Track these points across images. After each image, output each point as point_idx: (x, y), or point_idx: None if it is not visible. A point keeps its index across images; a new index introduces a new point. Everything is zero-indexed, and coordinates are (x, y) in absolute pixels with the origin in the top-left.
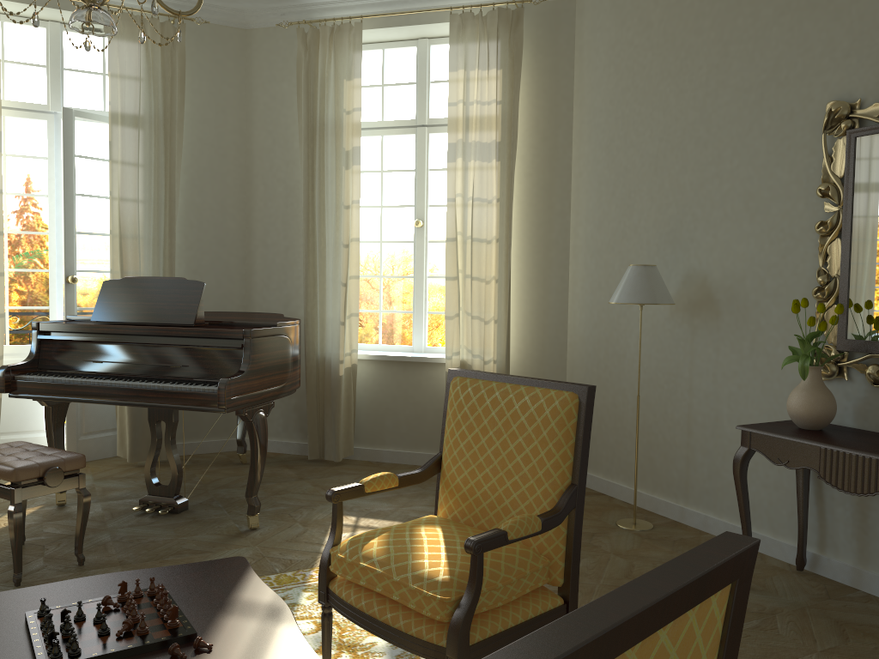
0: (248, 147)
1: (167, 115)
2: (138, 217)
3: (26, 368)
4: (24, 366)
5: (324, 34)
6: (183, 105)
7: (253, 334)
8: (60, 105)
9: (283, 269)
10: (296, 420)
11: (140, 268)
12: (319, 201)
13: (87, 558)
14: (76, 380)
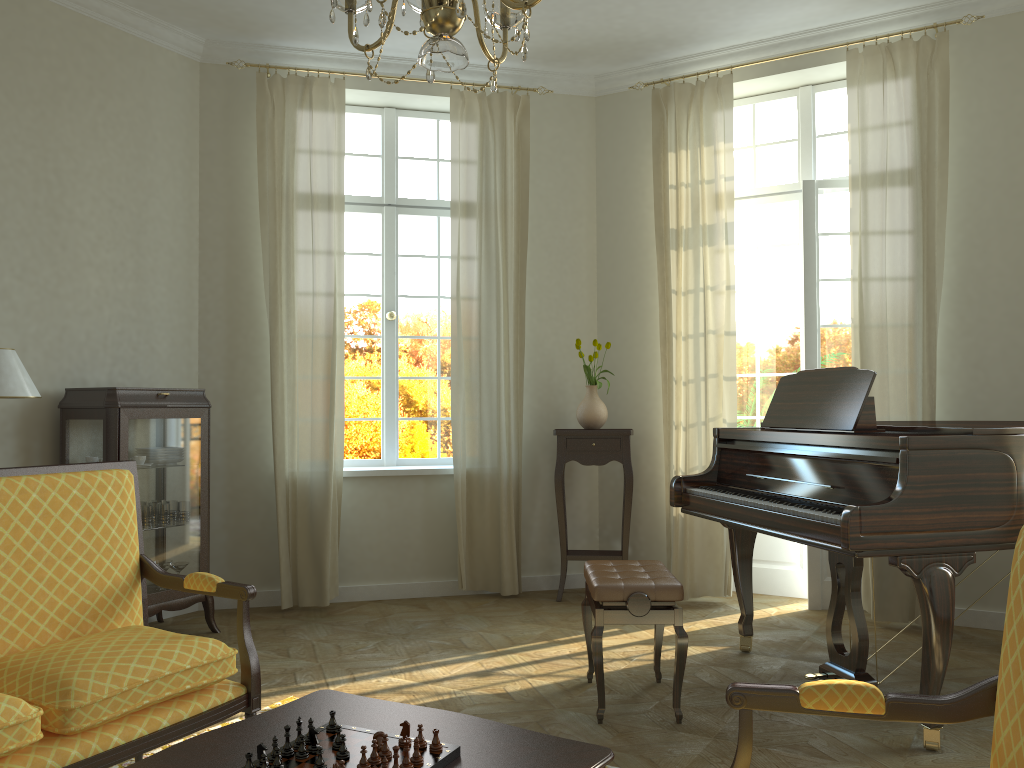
0: None
1: (924, 158)
2: (884, 298)
3: (701, 481)
4: (698, 478)
5: None
6: (946, 140)
7: (912, 443)
8: (811, 179)
9: None
10: None
11: (886, 363)
12: None
13: (693, 717)
14: (727, 497)
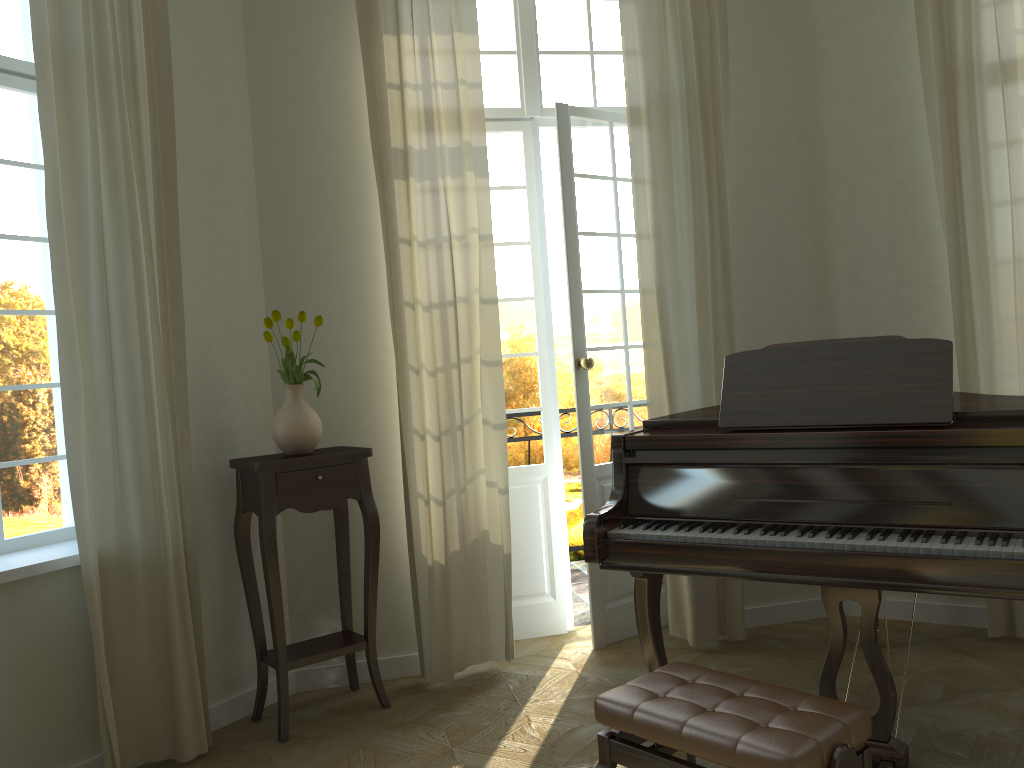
0: (813, 130)
1: (706, 92)
2: (678, 256)
3: (615, 516)
4: (614, 513)
5: None
6: (726, 74)
7: None
8: (538, 105)
9: (893, 317)
10: None
11: (686, 335)
12: (975, 194)
13: None
14: (734, 538)
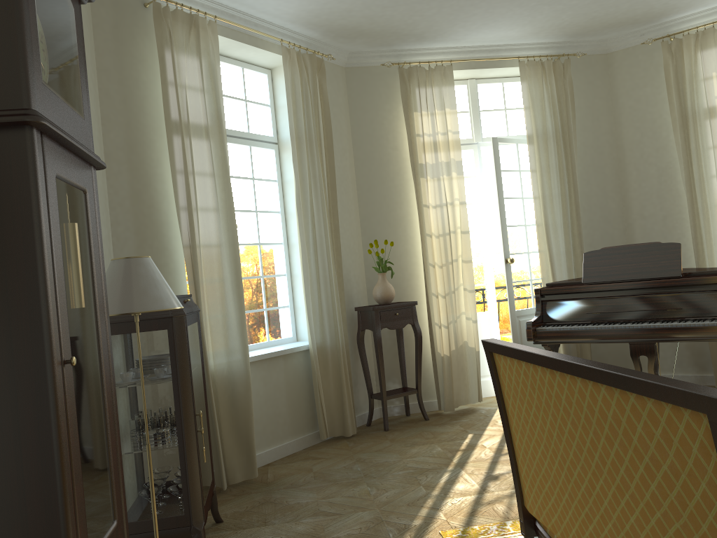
0: (618, 143)
1: (564, 129)
2: (554, 208)
3: (538, 322)
4: (537, 321)
5: (687, 41)
6: (574, 120)
7: None
8: (480, 137)
9: (662, 234)
10: (689, 357)
11: (559, 246)
12: (699, 174)
13: None
14: (591, 327)
